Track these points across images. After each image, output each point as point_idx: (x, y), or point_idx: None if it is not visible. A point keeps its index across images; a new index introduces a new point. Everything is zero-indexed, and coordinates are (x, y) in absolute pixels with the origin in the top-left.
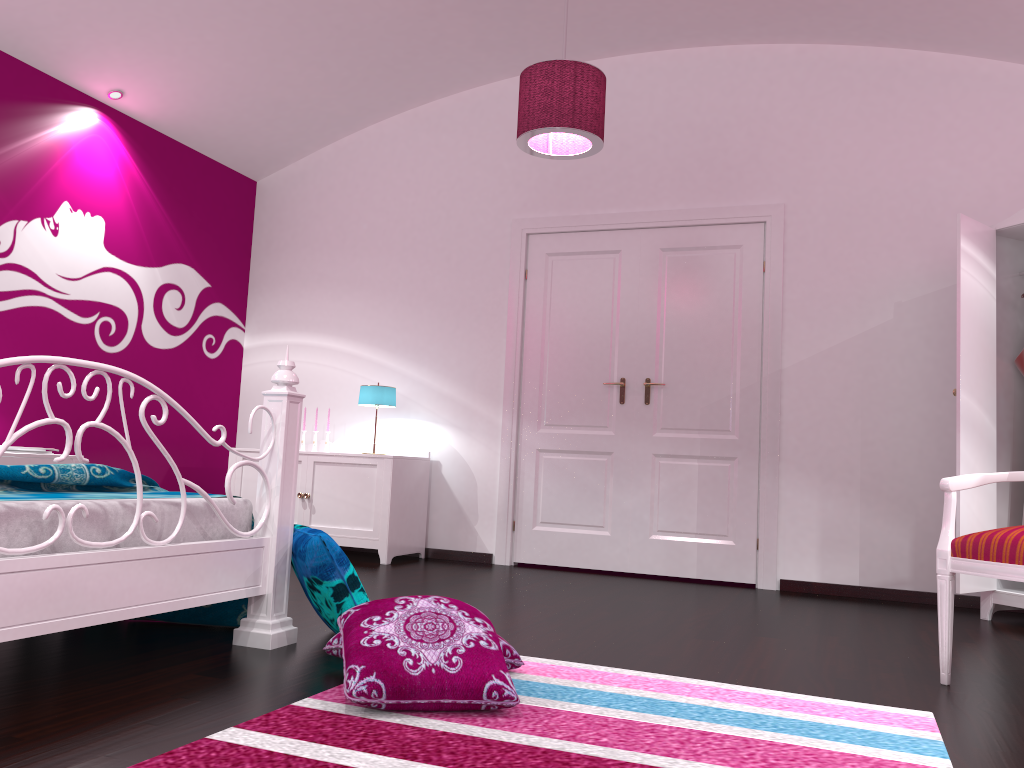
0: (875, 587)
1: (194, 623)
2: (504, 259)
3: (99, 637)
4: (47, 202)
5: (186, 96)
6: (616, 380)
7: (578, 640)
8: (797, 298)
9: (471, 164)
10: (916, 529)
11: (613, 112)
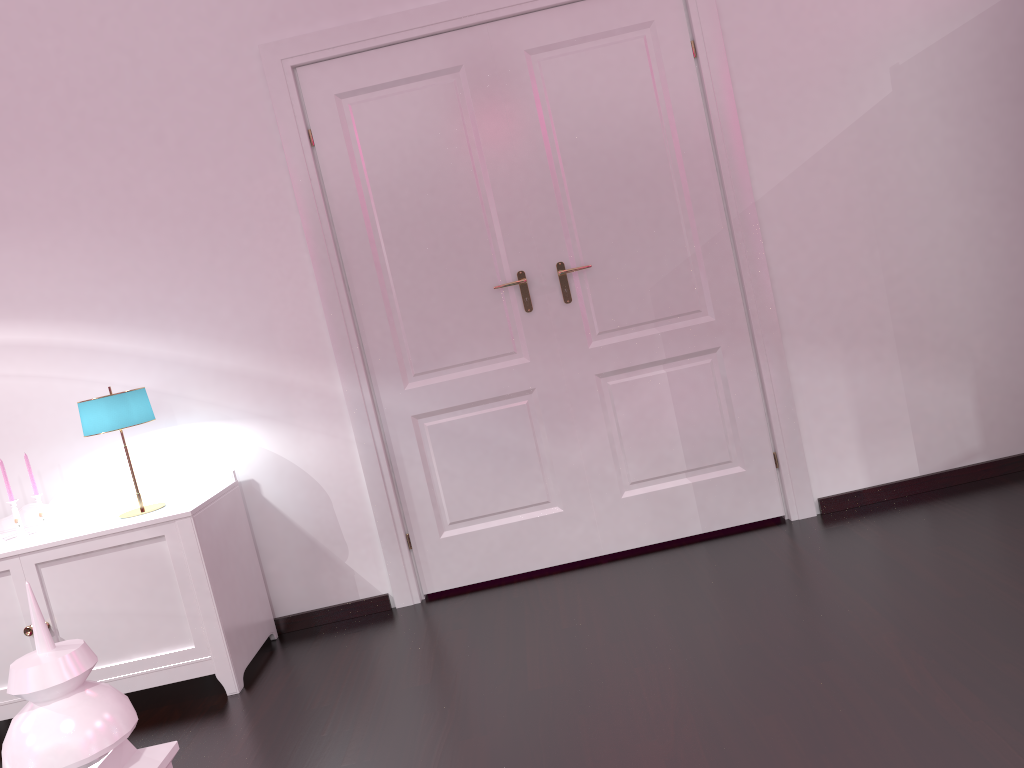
0: (942, 471)
1: None
2: (264, 119)
3: None
4: None
5: None
6: (510, 277)
7: None
8: (754, 89)
9: None
10: (977, 380)
11: None
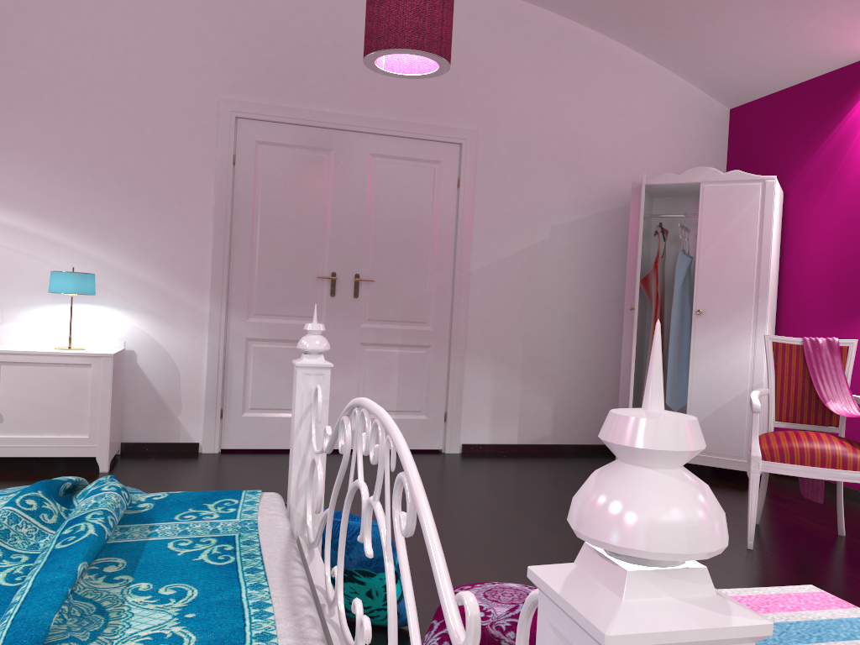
0: (528, 444)
1: None
2: (209, 140)
3: None
4: None
5: None
6: (327, 274)
7: (497, 559)
8: (483, 213)
9: (168, 27)
10: (556, 399)
11: (328, 9)
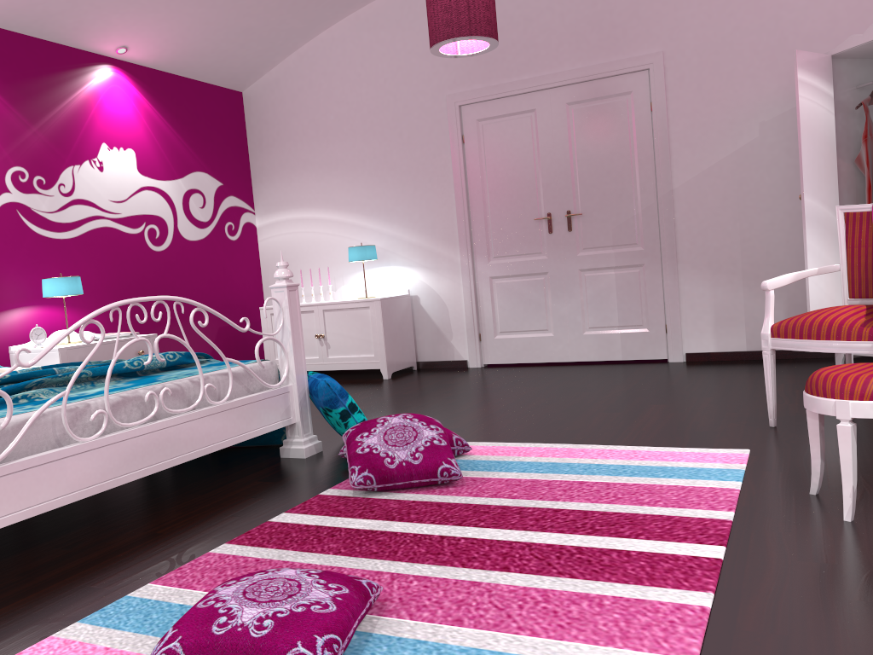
0: (759, 350)
1: (254, 445)
2: (444, 129)
3: (194, 463)
4: (90, 147)
5: (175, 40)
6: (544, 215)
7: (517, 424)
8: (680, 129)
9: (407, 53)
10: (788, 302)
11: None
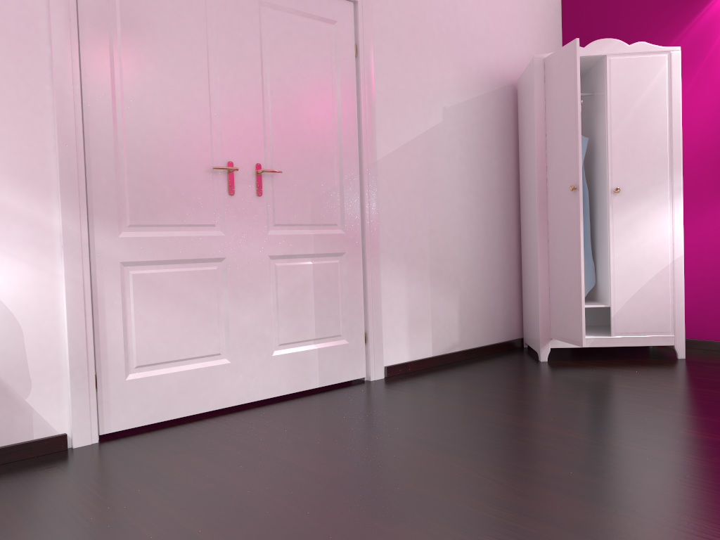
0: (442, 354)
1: None
2: None
3: None
4: None
5: None
6: (221, 164)
7: None
8: (383, 90)
9: None
10: (460, 300)
11: None
